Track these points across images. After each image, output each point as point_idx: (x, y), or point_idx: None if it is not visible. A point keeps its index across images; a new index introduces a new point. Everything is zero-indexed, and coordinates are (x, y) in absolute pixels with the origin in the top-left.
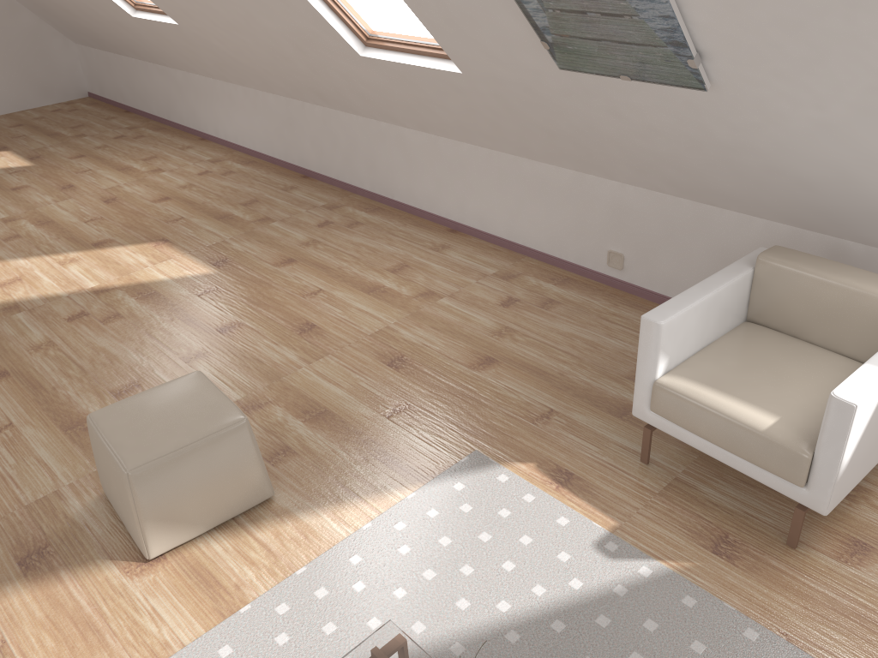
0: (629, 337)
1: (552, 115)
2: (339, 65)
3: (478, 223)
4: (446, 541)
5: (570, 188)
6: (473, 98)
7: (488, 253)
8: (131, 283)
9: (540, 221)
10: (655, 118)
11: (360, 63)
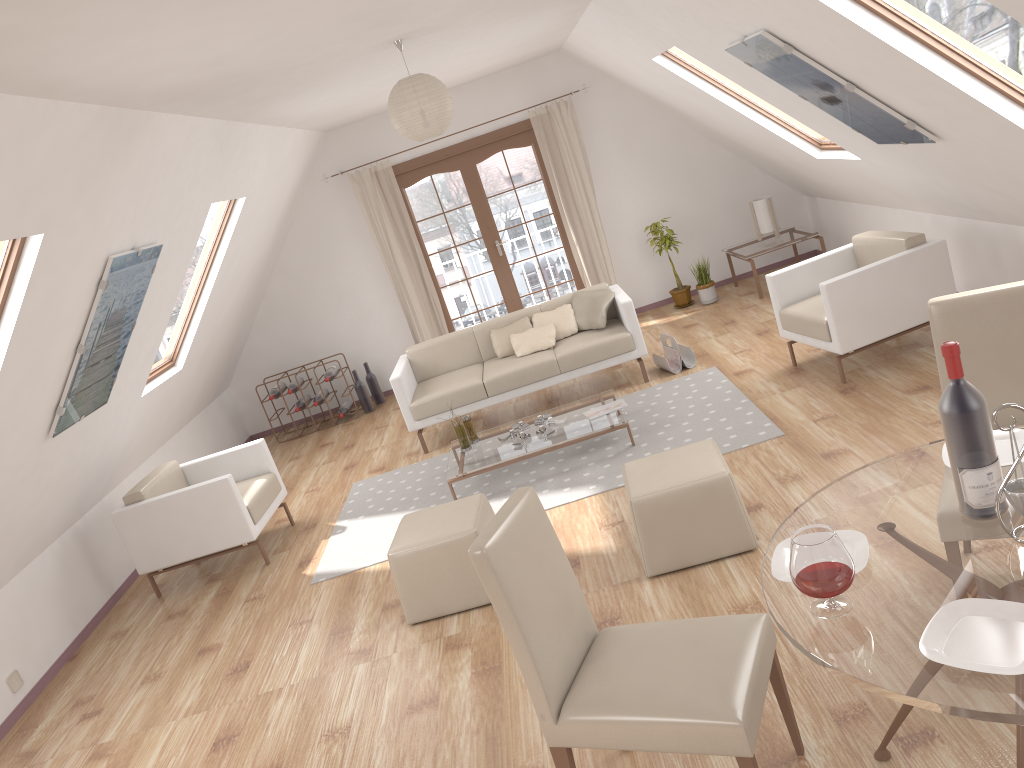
0: (125, 646)
1: None
2: None
3: None
4: (385, 541)
5: None
6: None
7: None
8: None
9: None
10: (57, 466)
11: None
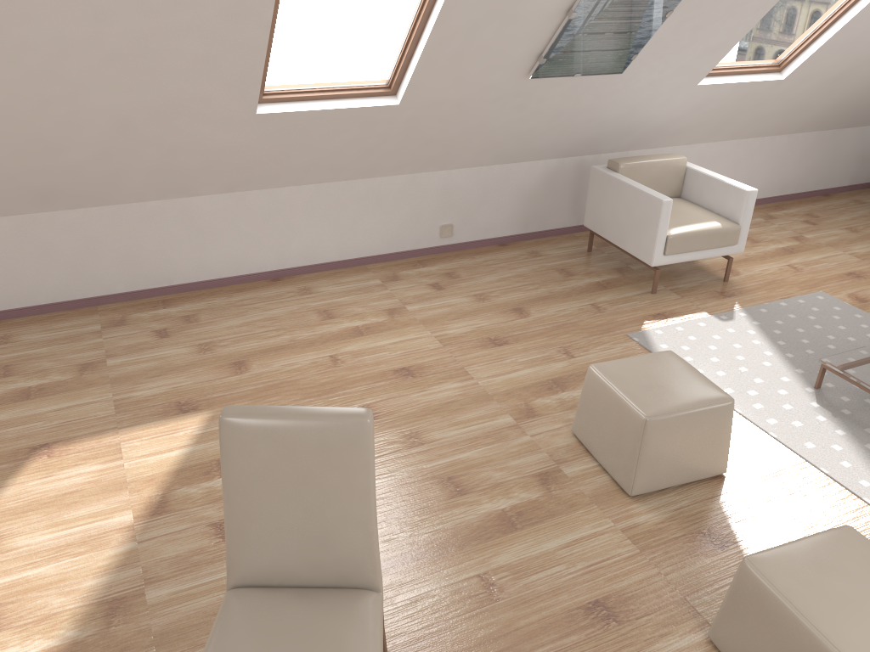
0: (519, 264)
1: (455, 123)
2: (184, 135)
3: (304, 259)
4: (714, 359)
5: (404, 190)
6: (377, 128)
7: (341, 276)
8: (164, 479)
9: (376, 228)
10: (549, 103)
11: (238, 124)
